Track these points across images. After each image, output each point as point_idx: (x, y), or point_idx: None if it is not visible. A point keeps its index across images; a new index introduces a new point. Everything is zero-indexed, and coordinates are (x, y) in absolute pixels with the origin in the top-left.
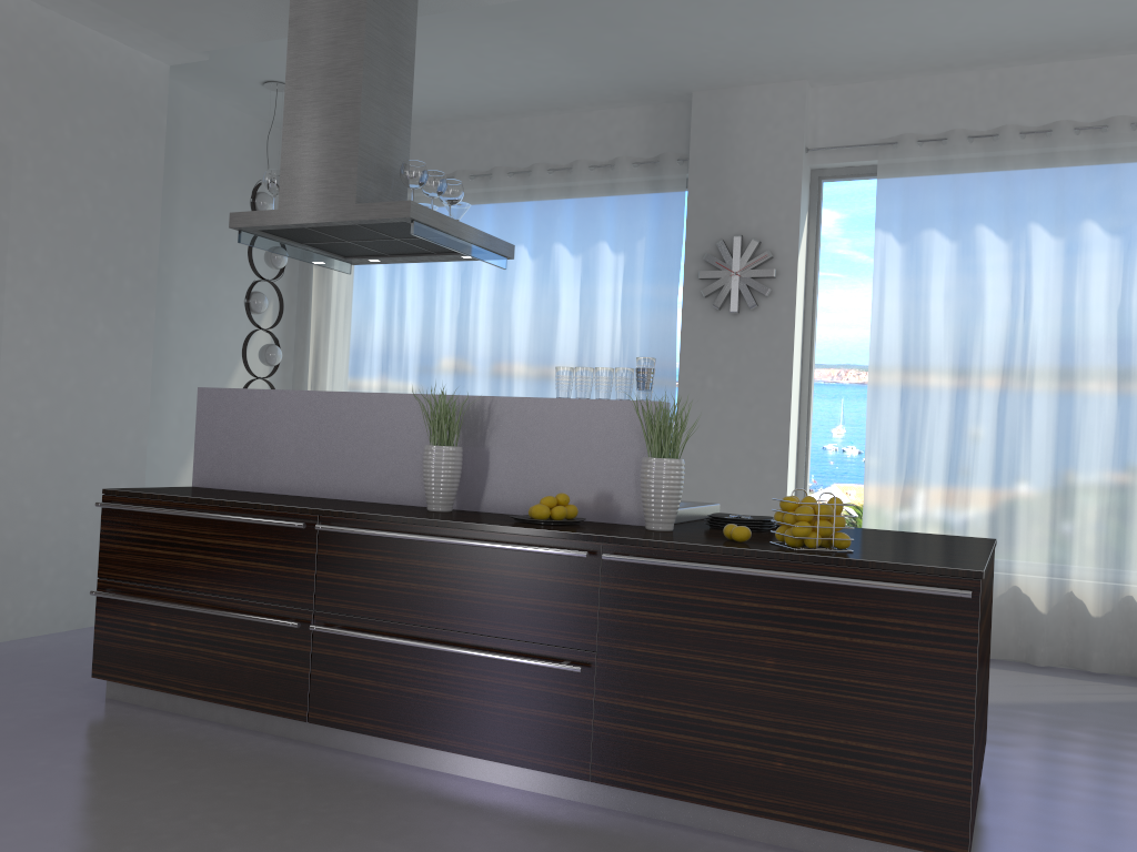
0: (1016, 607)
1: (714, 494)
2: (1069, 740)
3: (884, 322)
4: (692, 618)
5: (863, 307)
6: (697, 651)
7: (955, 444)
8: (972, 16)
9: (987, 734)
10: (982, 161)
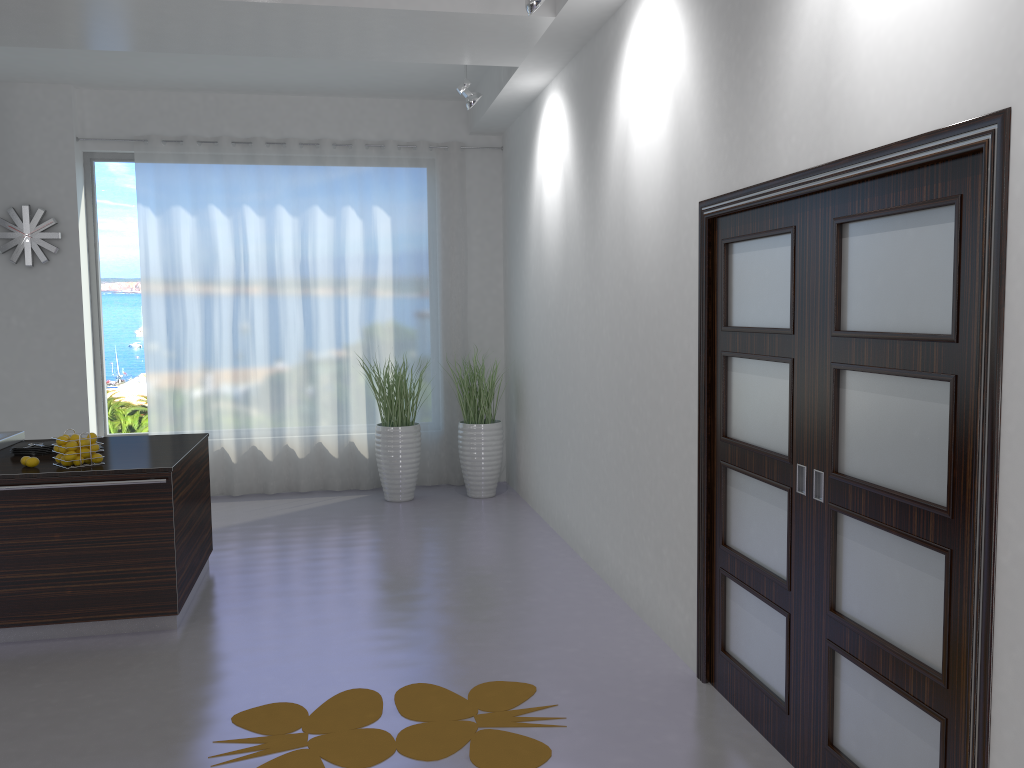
0: (255, 459)
1: (28, 407)
2: (269, 538)
3: (150, 272)
4: (3, 519)
5: (135, 259)
6: (10, 538)
7: (207, 356)
8: (186, 68)
9: (221, 545)
10: (209, 159)
